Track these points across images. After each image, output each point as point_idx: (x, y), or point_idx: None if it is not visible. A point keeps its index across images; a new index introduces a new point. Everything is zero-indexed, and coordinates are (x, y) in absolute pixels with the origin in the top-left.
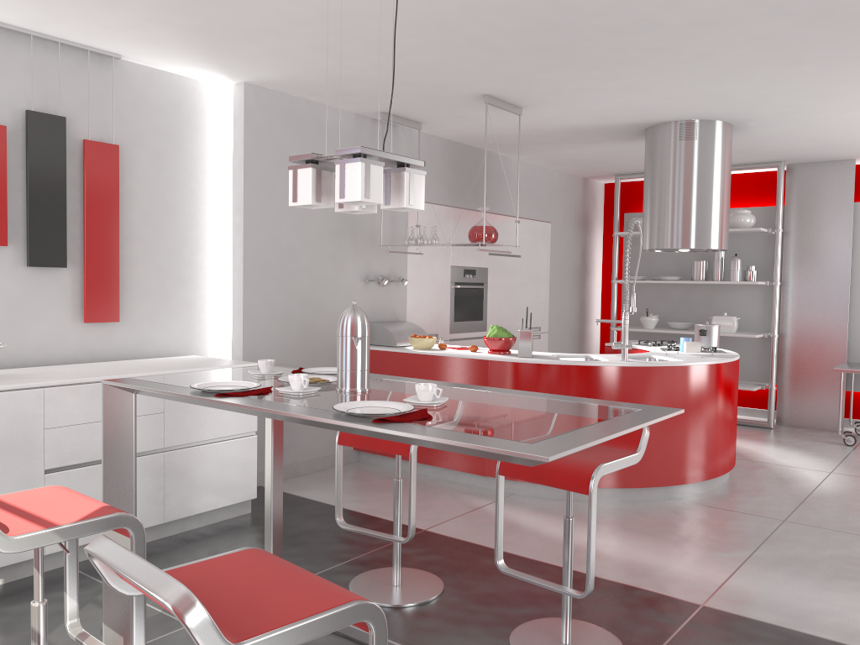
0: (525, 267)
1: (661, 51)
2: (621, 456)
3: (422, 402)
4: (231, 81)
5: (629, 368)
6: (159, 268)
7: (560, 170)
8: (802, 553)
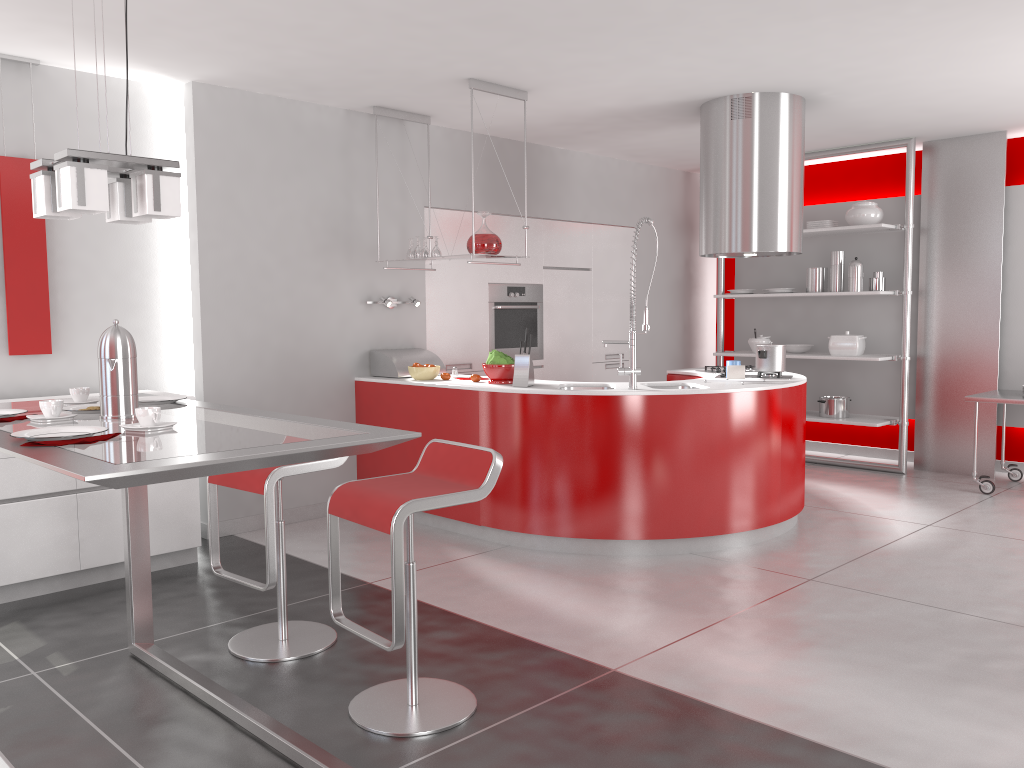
0: (598, 282)
1: (623, 13)
2: (453, 492)
3: (132, 427)
4: (178, 81)
5: (632, 397)
6: (103, 294)
7: (648, 164)
8: (796, 616)
